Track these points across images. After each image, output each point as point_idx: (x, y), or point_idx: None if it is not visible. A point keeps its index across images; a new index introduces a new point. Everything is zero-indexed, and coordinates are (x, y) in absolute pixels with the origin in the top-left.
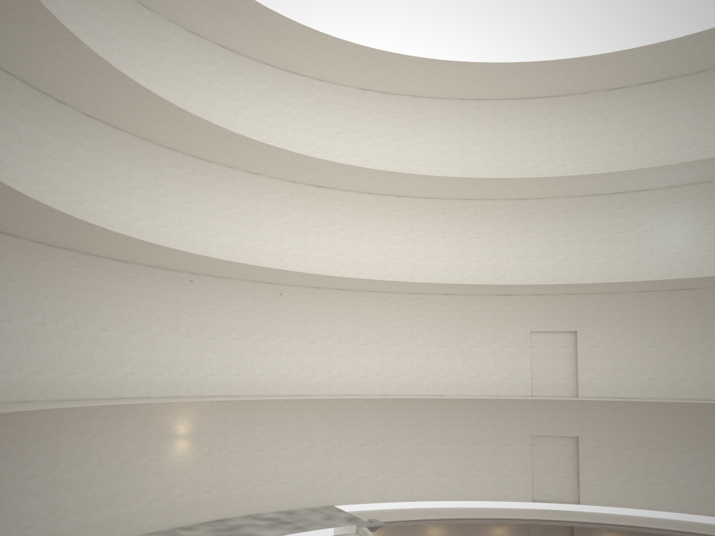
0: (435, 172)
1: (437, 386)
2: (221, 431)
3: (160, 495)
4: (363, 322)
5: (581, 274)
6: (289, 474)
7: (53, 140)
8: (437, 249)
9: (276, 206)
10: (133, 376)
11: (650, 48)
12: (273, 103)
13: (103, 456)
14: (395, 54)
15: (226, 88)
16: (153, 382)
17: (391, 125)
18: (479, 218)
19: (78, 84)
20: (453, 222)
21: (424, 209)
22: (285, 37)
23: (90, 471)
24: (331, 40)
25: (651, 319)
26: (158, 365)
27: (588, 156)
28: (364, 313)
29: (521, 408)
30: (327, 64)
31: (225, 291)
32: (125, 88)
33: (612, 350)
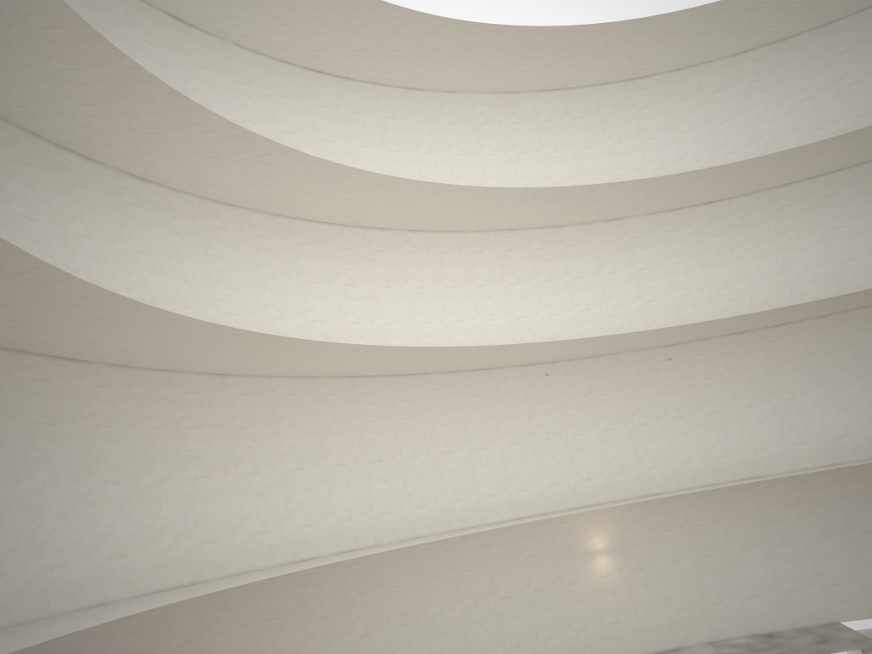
0: None
1: None
2: (649, 540)
3: (589, 623)
4: (822, 362)
5: None
6: (758, 585)
7: (384, 270)
8: None
9: (656, 249)
10: (525, 492)
11: None
12: (622, 126)
13: (511, 585)
14: None
15: (560, 135)
16: (550, 494)
17: (796, 80)
18: None
19: (386, 207)
20: None
21: None
22: (606, 45)
23: (499, 603)
24: (663, 19)
25: None
26: (551, 474)
27: None
28: (819, 348)
29: None
30: (676, 48)
31: (614, 370)
32: (427, 193)
33: None
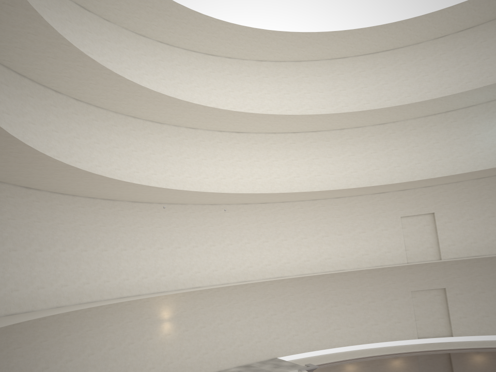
0: (318, 112)
1: (339, 263)
2: (192, 313)
3: (156, 363)
4: (281, 224)
5: (432, 172)
6: (243, 339)
7: (55, 119)
8: (326, 166)
9: (210, 150)
10: (128, 281)
11: (464, 4)
12: (200, 78)
13: (114, 340)
14: (282, 32)
15: (167, 70)
16: (142, 283)
17: (283, 83)
18: (353, 141)
19: (69, 76)
20: (335, 146)
21: (314, 139)
22: (204, 29)
23: (107, 352)
24: (237, 27)
25: (487, 197)
26: (144, 271)
27: (426, 87)
28: (280, 217)
29: (401, 272)
30: (235, 45)
31: (183, 213)
32: (102, 76)
33: (461, 223)
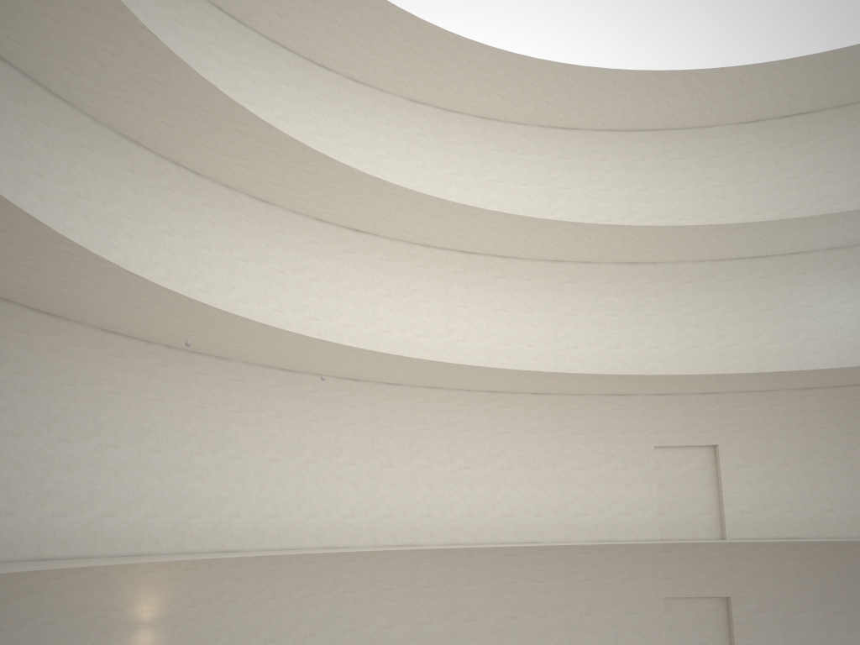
0: None
1: (528, 528)
2: (210, 612)
3: None
4: (422, 434)
5: (718, 366)
6: None
7: None
8: (521, 329)
9: (295, 254)
10: (64, 519)
11: (812, 60)
12: (291, 103)
13: None
14: (474, 42)
15: (224, 69)
16: (99, 529)
17: (453, 153)
18: (576, 287)
19: None
20: (541, 292)
21: (502, 272)
22: None
23: None
24: (387, 10)
25: (819, 426)
26: (107, 499)
27: (718, 208)
28: (422, 419)
29: (648, 558)
30: (373, 54)
31: (218, 379)
32: None
33: (768, 470)
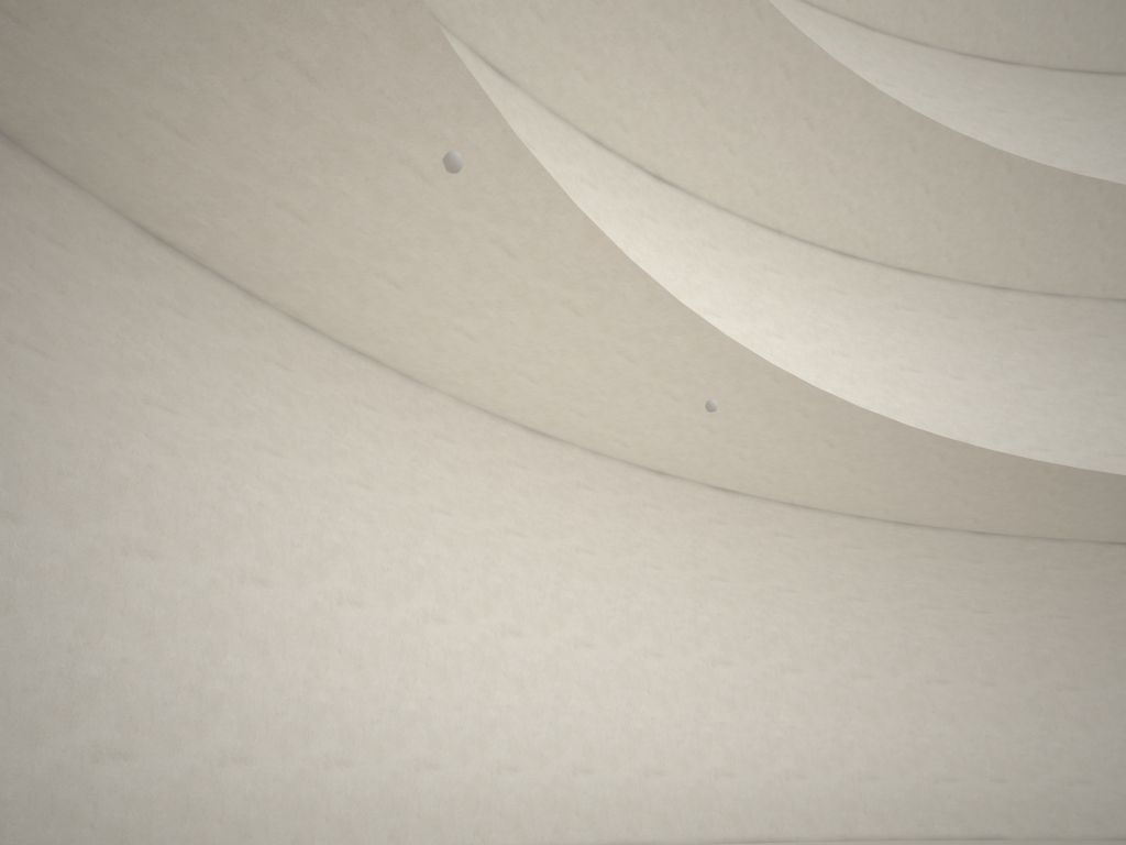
0: None
1: (983, 808)
2: None
3: None
4: (781, 599)
5: None
6: None
7: None
8: (945, 408)
9: None
10: None
11: None
12: None
13: None
14: None
15: None
16: (85, 796)
17: None
18: (1036, 338)
19: None
20: (976, 342)
21: (906, 298)
22: None
23: None
24: None
25: None
26: (116, 706)
27: None
28: (782, 569)
29: None
30: None
31: (403, 426)
32: None
33: None
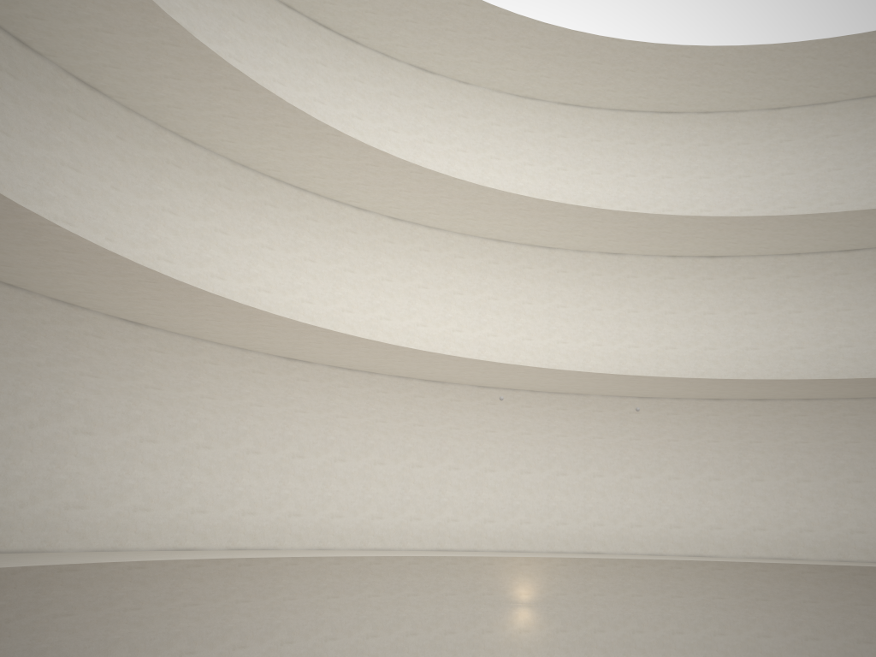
0: None
1: None
2: (579, 601)
3: None
4: (797, 447)
5: None
6: None
7: (352, 252)
8: None
9: (648, 293)
10: (456, 523)
11: None
12: (638, 158)
13: (419, 621)
14: (808, 42)
15: (571, 153)
16: (483, 530)
17: (827, 148)
18: None
19: (365, 183)
20: None
21: None
22: (637, 67)
23: (402, 638)
24: (702, 51)
25: None
26: (488, 509)
27: None
28: (798, 432)
29: None
30: (710, 87)
31: (578, 412)
32: (412, 177)
33: None
